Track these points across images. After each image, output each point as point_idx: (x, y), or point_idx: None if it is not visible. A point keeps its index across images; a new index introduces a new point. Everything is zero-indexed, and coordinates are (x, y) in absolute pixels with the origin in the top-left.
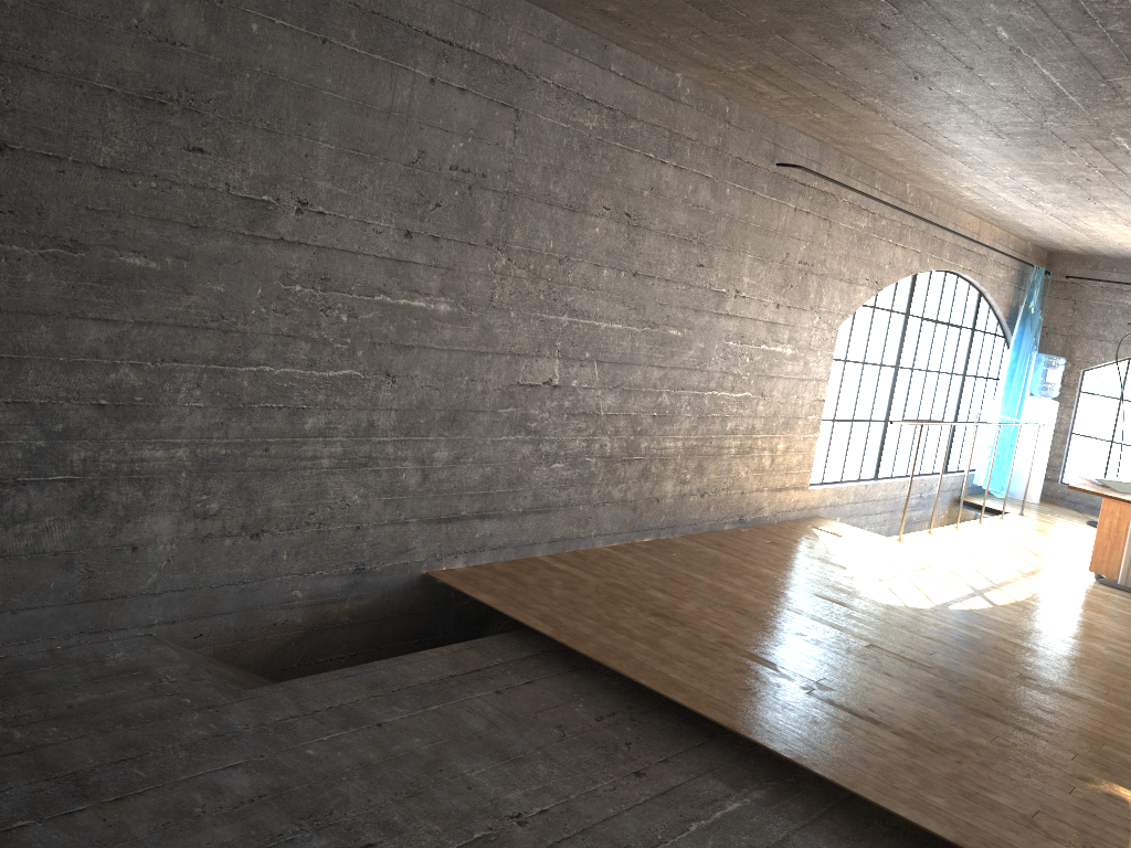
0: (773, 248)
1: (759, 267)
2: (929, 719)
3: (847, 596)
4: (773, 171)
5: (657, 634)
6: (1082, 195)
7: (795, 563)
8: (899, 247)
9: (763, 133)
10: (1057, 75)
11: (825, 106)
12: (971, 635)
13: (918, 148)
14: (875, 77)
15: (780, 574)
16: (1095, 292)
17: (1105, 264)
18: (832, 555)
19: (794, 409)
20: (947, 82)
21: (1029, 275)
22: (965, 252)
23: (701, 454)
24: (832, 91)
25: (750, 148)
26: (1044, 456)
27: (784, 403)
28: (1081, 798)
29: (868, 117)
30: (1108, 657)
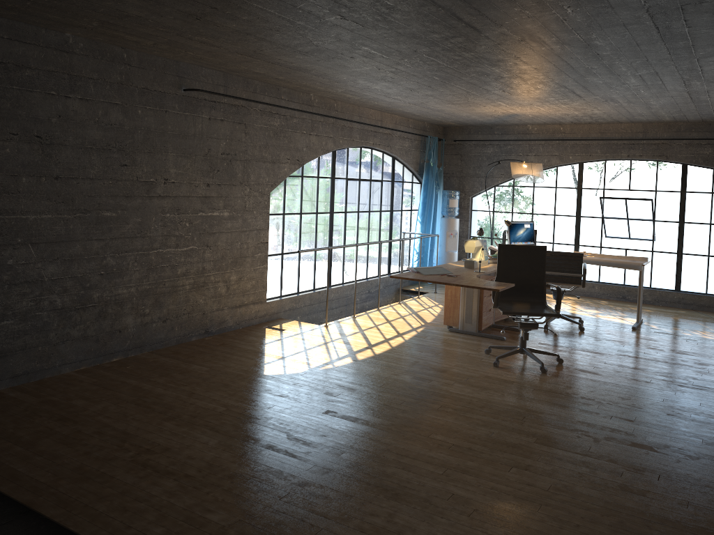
0: (195, 147)
1: (184, 161)
2: (217, 461)
3: (243, 375)
4: (182, 95)
5: (43, 436)
6: (405, 88)
7: (225, 357)
8: (313, 135)
9: (166, 69)
10: (267, 7)
11: (185, 46)
12: (316, 387)
13: (278, 69)
14: (177, 22)
15: (204, 367)
16: (471, 148)
17: (474, 130)
18: (262, 346)
19: (241, 251)
20: (219, 20)
21: (427, 142)
22: (373, 133)
23: (157, 293)
24: (170, 34)
25: (155, 81)
26: (454, 253)
27: (230, 249)
28: (286, 501)
29: (219, 51)
30: (408, 384)
